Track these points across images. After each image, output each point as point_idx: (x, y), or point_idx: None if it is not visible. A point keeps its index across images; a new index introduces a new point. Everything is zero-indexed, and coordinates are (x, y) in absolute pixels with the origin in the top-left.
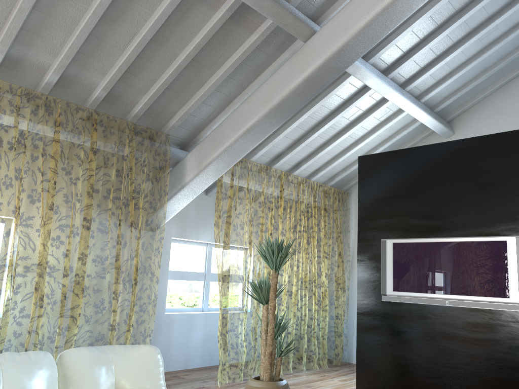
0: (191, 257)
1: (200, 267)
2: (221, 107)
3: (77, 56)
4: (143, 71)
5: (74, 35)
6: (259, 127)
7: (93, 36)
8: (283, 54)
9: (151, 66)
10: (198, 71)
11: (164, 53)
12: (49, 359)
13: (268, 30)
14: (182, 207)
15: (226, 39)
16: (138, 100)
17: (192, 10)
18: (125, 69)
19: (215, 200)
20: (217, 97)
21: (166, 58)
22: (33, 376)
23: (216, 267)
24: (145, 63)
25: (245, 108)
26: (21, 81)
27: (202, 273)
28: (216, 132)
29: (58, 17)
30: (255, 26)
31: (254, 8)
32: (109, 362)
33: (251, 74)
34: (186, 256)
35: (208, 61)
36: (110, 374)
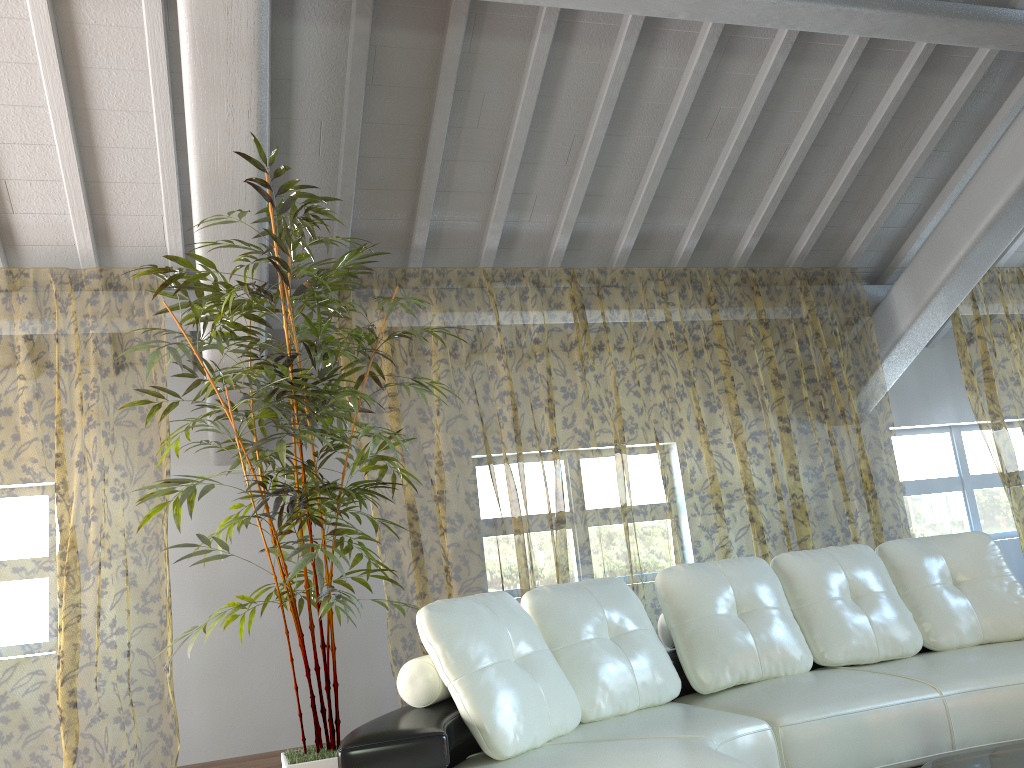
0: (929, 454)
1: (948, 469)
2: (927, 199)
3: (716, 205)
4: (803, 190)
5: (712, 180)
6: (1012, 212)
7: (733, 172)
8: (1020, 83)
9: (813, 180)
10: (883, 160)
11: (830, 156)
12: (872, 551)
13: (988, 60)
14: (899, 373)
15: (919, 99)
16: (800, 232)
17: (863, 84)
18: (781, 197)
19: (943, 351)
20: (919, 186)
21: (833, 161)
22: (867, 565)
23: (977, 463)
24: (805, 179)
25: (976, 190)
26: (652, 261)
27: (956, 477)
28: (933, 242)
29: (691, 167)
30: (963, 63)
31: (964, 45)
32: (935, 552)
33: (969, 132)
34: (919, 454)
35: (896, 141)
36: (942, 564)
